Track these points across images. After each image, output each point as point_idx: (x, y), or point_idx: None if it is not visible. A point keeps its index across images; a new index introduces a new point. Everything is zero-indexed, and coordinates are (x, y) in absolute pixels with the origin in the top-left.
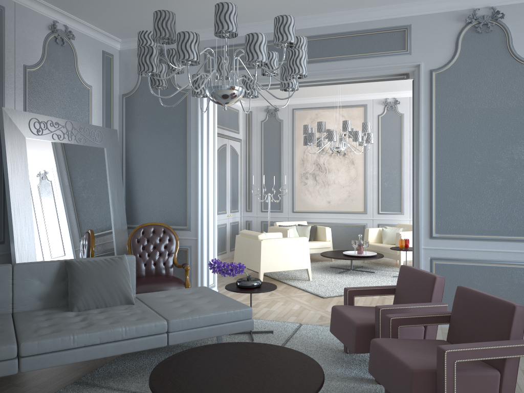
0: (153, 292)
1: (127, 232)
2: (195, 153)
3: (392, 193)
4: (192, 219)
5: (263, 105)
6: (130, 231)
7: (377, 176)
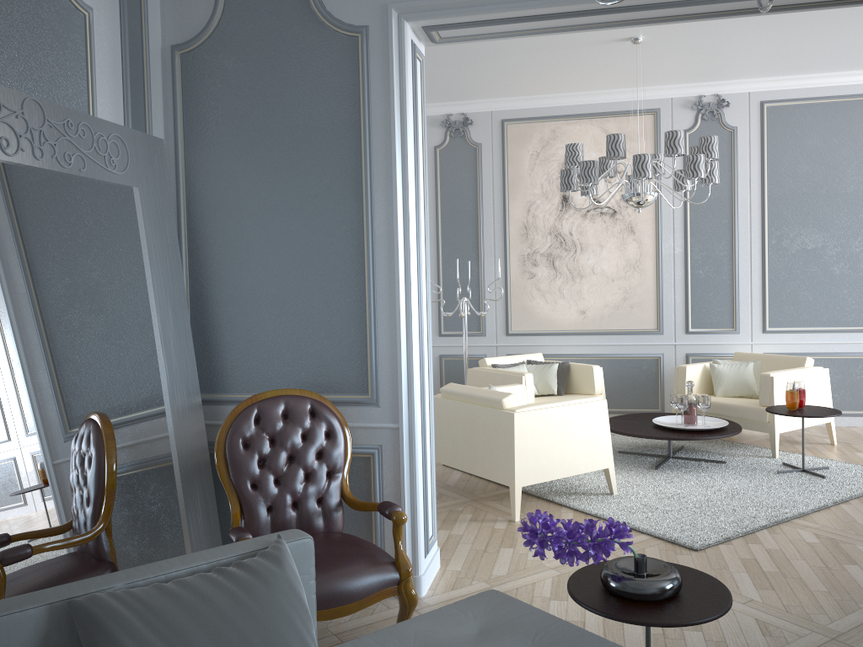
0: (364, 642)
1: (202, 416)
2: (386, 200)
3: (715, 290)
4: (382, 376)
5: (438, 114)
6: (207, 410)
7: (684, 257)
